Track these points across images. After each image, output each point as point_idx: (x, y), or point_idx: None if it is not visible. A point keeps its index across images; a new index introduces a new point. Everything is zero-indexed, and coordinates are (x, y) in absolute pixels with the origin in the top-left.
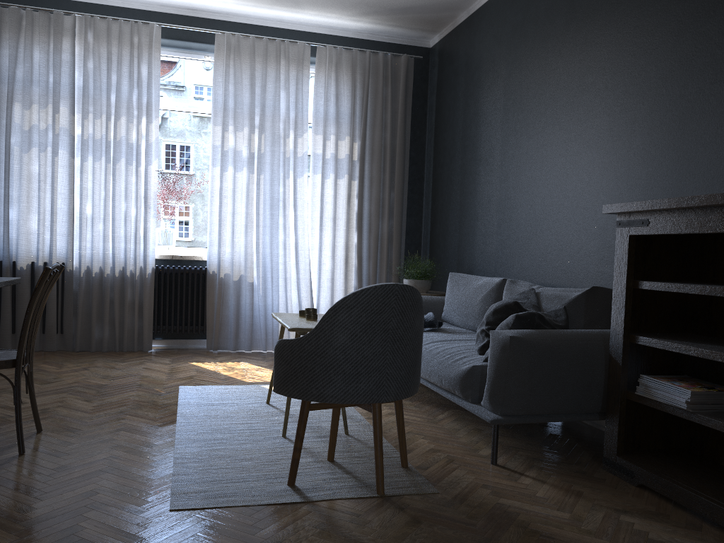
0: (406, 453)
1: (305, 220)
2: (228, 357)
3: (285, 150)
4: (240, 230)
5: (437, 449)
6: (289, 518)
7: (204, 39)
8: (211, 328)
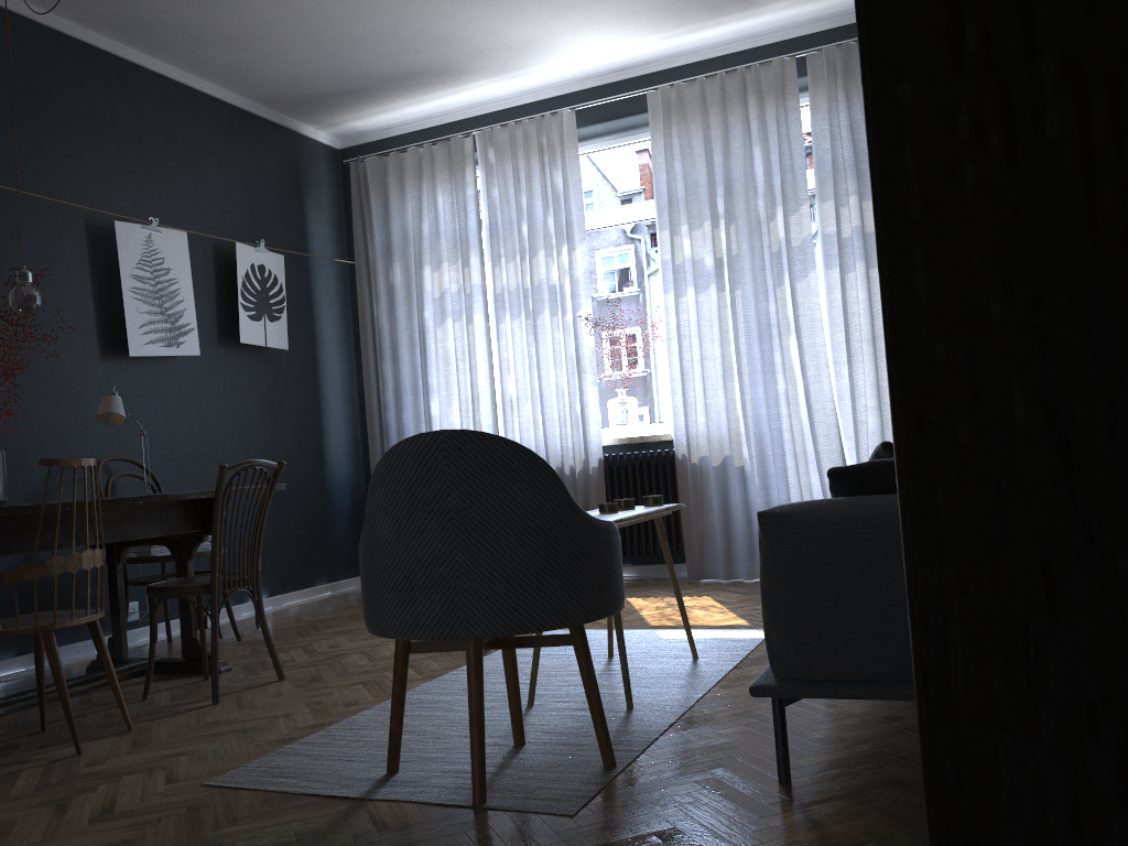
0: (605, 742)
1: (819, 352)
2: (700, 589)
3: (769, 241)
4: (714, 384)
5: (732, 745)
6: (295, 817)
7: (642, 106)
8: (689, 545)
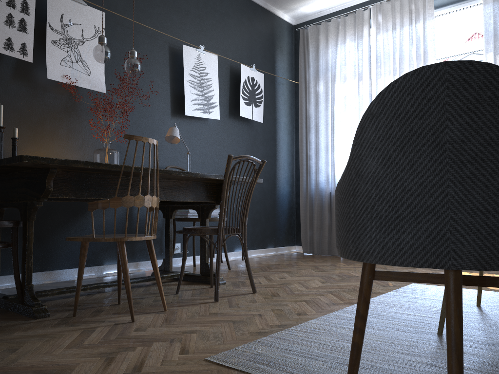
0: None
1: None
2: None
3: None
4: None
5: None
6: None
7: None
8: None
